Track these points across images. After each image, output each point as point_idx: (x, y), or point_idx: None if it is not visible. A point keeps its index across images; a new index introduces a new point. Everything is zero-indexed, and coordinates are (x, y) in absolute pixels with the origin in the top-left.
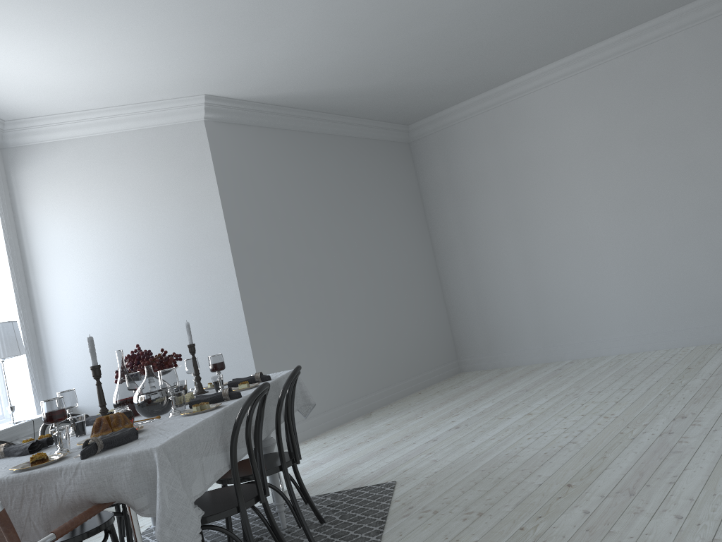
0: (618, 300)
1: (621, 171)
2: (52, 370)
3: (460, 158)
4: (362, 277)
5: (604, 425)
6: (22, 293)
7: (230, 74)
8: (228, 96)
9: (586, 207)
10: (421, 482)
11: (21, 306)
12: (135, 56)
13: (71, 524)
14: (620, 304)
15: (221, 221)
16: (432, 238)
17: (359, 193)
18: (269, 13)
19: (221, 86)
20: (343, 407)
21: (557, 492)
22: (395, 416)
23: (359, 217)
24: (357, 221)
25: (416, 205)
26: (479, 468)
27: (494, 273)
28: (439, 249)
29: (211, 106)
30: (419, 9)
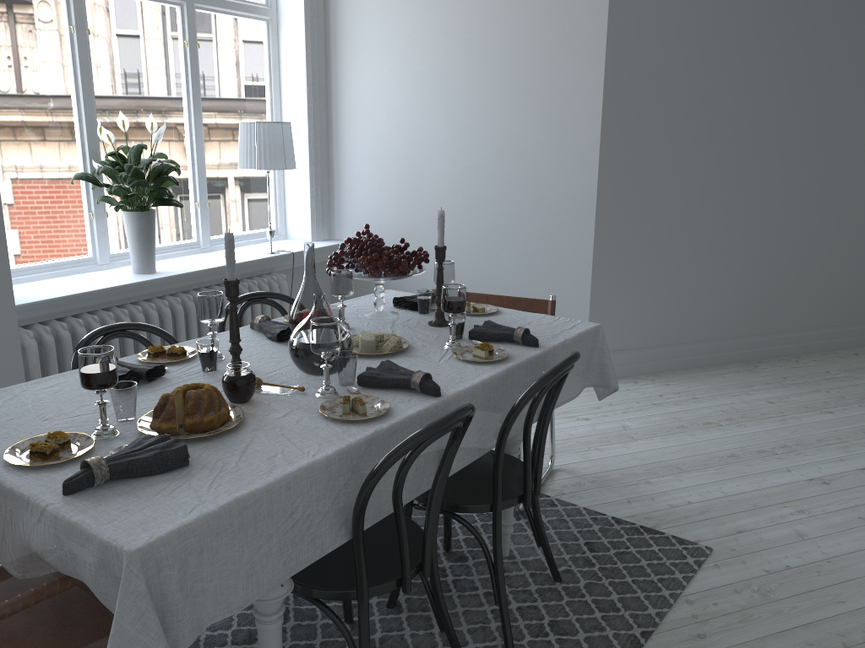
0: None
1: None
2: (339, 189)
3: None
4: (824, 149)
5: None
6: (316, 79)
7: None
8: None
9: None
10: (750, 578)
11: (312, 98)
12: None
13: None
14: None
15: (602, 18)
16: None
17: None
18: None
19: None
20: (716, 344)
21: None
22: (790, 388)
23: (862, 39)
24: (854, 48)
25: None
26: None
27: None
28: None
29: None
30: None
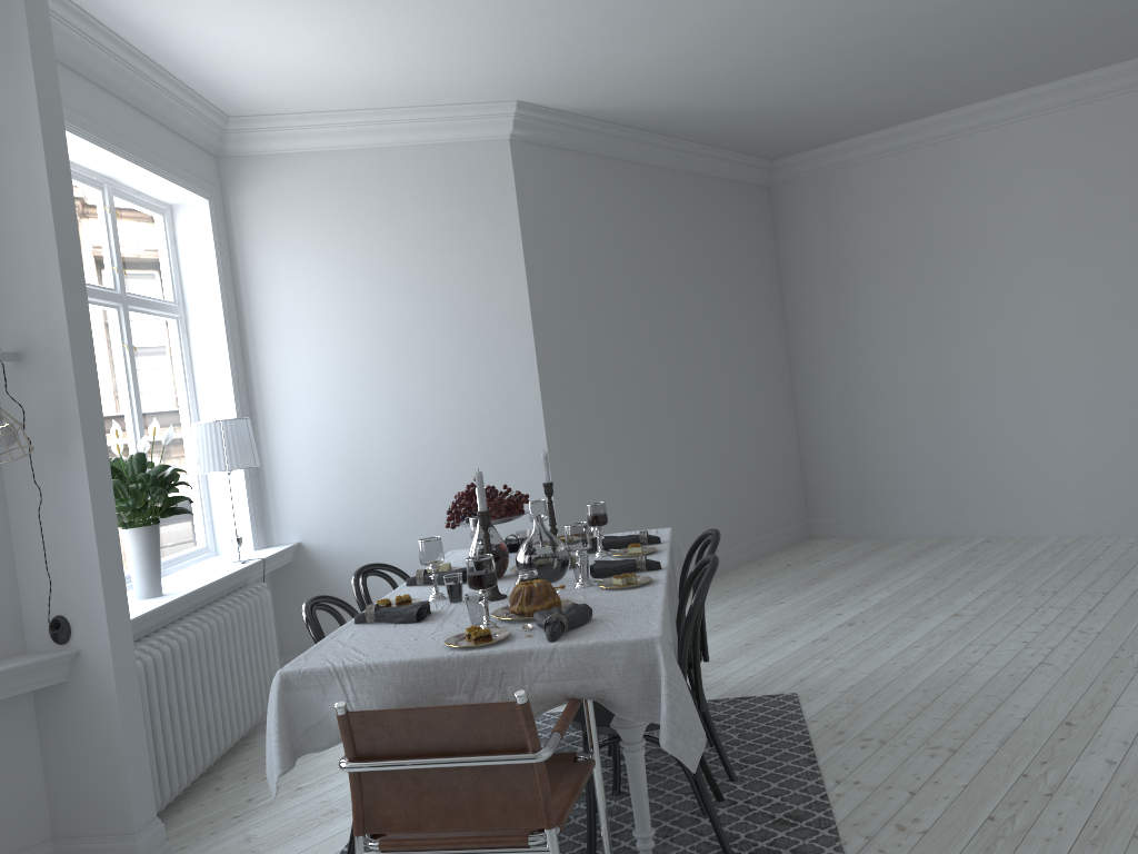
0: (1071, 457)
1: (1103, 268)
2: (273, 488)
3: (848, 219)
4: (694, 388)
5: (1085, 644)
6: (239, 374)
7: (567, 77)
8: (547, 105)
9: (1041, 316)
10: (836, 698)
11: (238, 394)
12: (453, 45)
13: (567, 723)
14: (1074, 464)
15: (523, 292)
16: (789, 335)
17: (700, 260)
18: (665, 3)
19: (545, 91)
20: None
21: (1055, 732)
22: (738, 596)
23: (697, 297)
24: (694, 304)
25: (771, 284)
26: (918, 688)
27: (881, 398)
28: (798, 353)
29: (522, 118)
30: (871, 10)
